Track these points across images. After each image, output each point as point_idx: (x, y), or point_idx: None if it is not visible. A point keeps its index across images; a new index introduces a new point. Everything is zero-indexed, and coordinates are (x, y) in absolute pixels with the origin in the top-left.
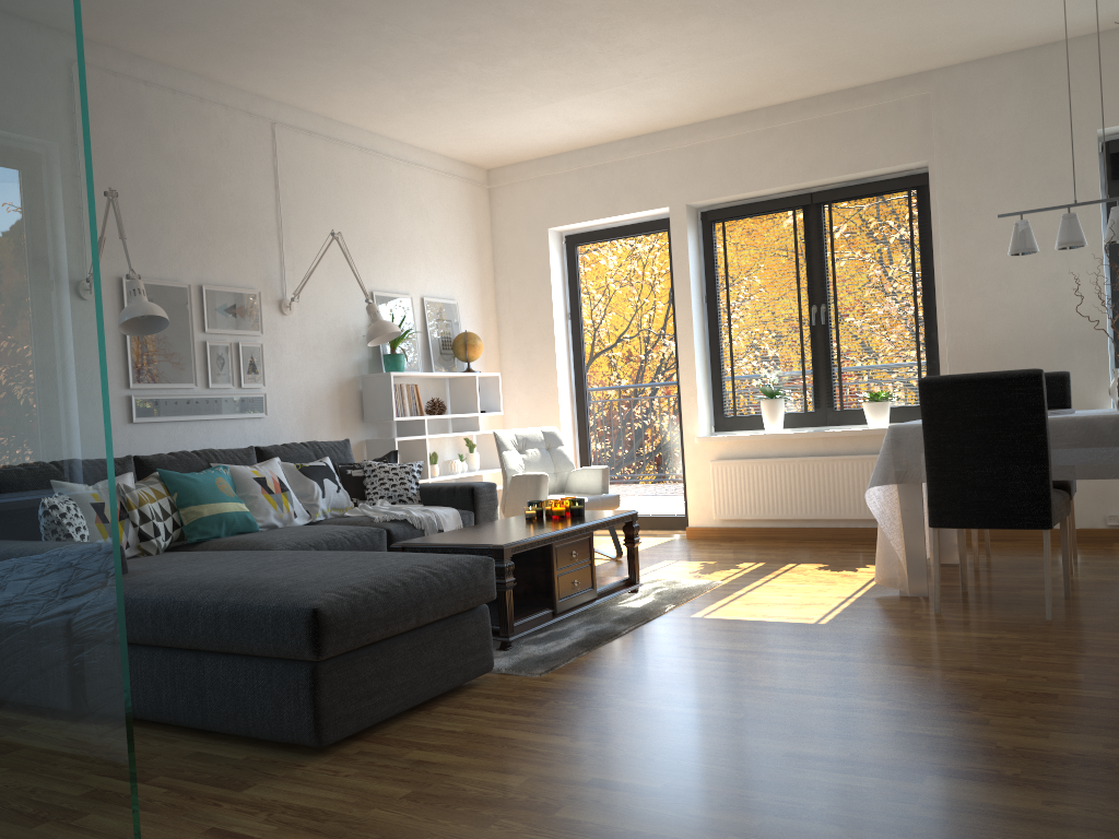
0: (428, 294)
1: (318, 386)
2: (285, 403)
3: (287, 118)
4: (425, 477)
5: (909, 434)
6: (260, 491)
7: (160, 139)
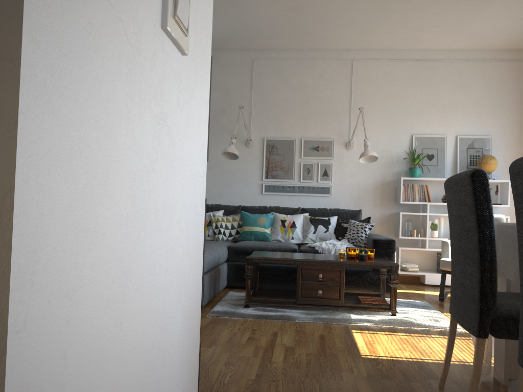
0: (464, 133)
1: (366, 183)
2: (344, 190)
3: (362, 56)
4: (425, 237)
5: (501, 231)
6: (279, 225)
7: (289, 80)
